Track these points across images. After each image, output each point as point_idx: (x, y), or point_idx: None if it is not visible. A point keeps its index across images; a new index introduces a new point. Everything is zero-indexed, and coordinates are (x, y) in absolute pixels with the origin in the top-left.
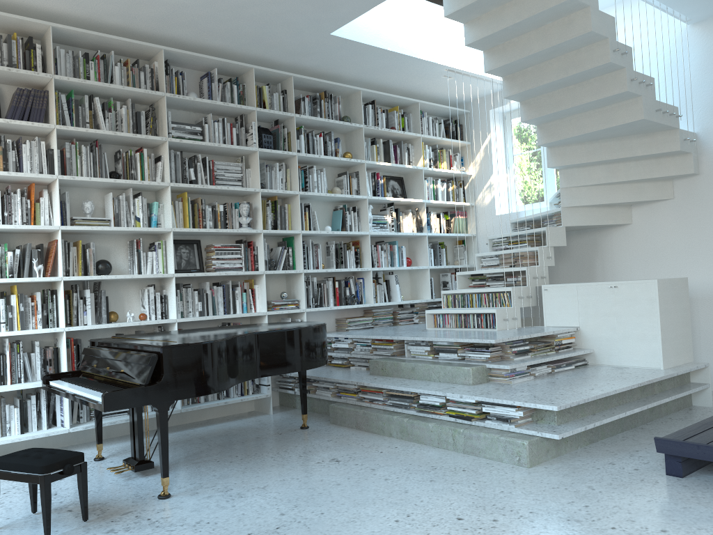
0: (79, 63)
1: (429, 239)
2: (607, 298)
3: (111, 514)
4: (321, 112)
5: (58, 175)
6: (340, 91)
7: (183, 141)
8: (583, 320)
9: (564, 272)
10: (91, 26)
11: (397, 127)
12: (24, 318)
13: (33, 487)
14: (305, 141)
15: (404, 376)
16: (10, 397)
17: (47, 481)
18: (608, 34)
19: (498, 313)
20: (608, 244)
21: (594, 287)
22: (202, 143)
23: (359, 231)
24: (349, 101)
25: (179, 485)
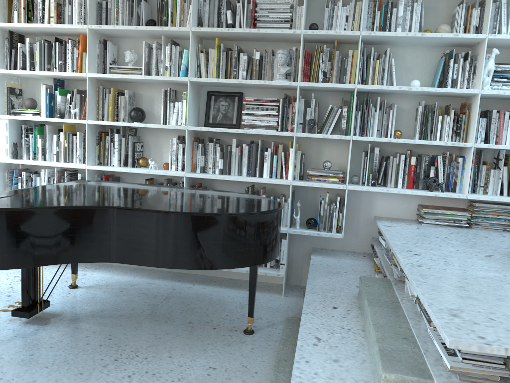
0: None
1: None
2: None
3: None
4: None
5: (87, 25)
6: None
7: None
8: None
9: None
10: None
11: None
12: (67, 152)
13: None
14: None
15: (363, 322)
16: None
17: None
18: None
19: None
20: None
21: None
22: None
23: (469, 89)
24: None
25: None
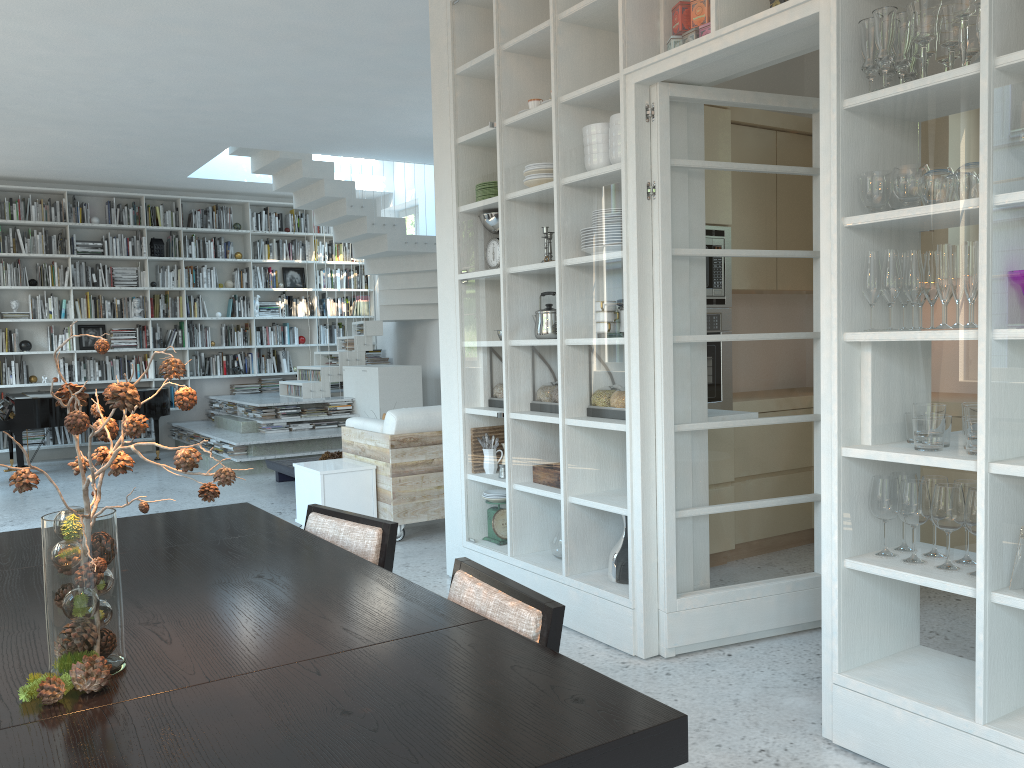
0: (4, 206)
1: (333, 320)
2: (363, 378)
3: None
4: (213, 221)
5: None
6: (232, 202)
7: (83, 256)
8: (356, 393)
9: (413, 353)
10: (14, 178)
11: (292, 228)
12: None
13: None
14: (196, 246)
15: (224, 427)
16: None
17: None
18: (346, 195)
19: (304, 385)
20: (431, 334)
21: (359, 370)
22: (99, 256)
23: (248, 316)
24: (244, 209)
25: None
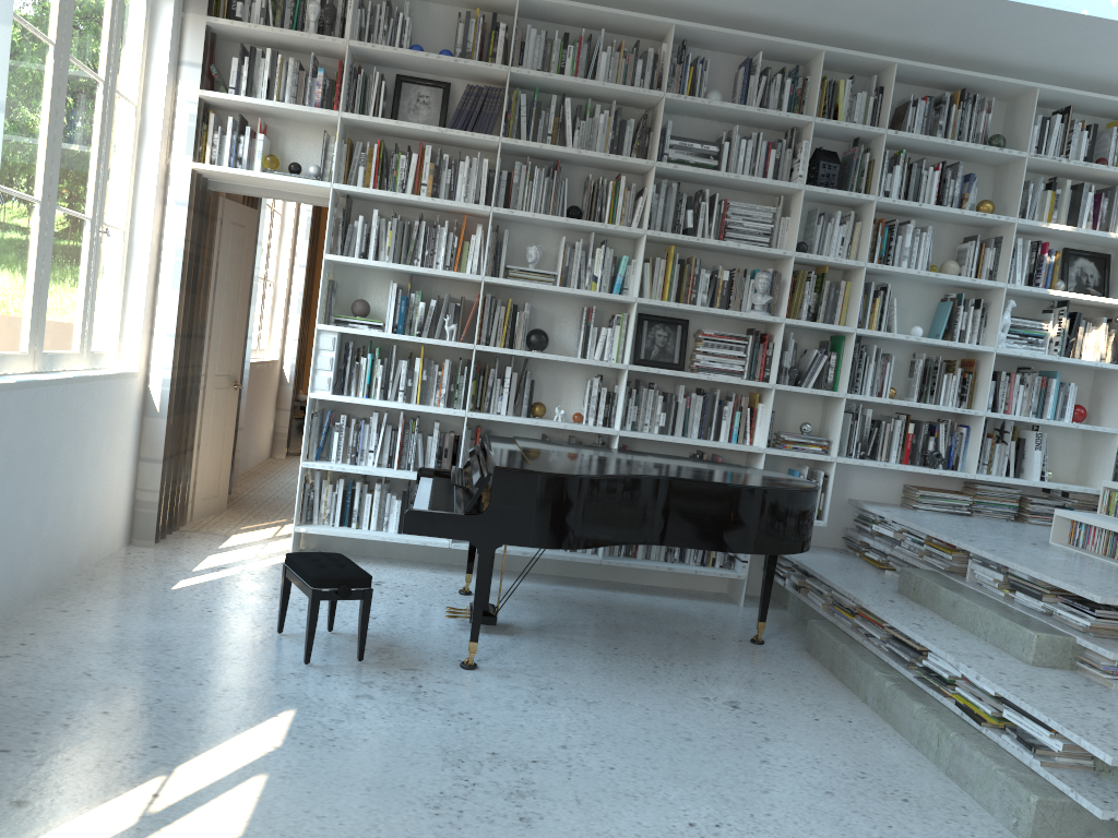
0: (552, 48)
1: None
2: None
3: (393, 663)
4: (947, 127)
5: (492, 207)
6: (996, 89)
7: (679, 168)
8: None
9: None
10: None
11: (1113, 160)
12: (424, 389)
13: (332, 600)
14: (902, 177)
15: (939, 612)
16: (401, 485)
17: (315, 598)
18: None
19: None
20: None
21: None
22: (710, 172)
23: (979, 344)
24: (1015, 107)
25: (502, 659)
